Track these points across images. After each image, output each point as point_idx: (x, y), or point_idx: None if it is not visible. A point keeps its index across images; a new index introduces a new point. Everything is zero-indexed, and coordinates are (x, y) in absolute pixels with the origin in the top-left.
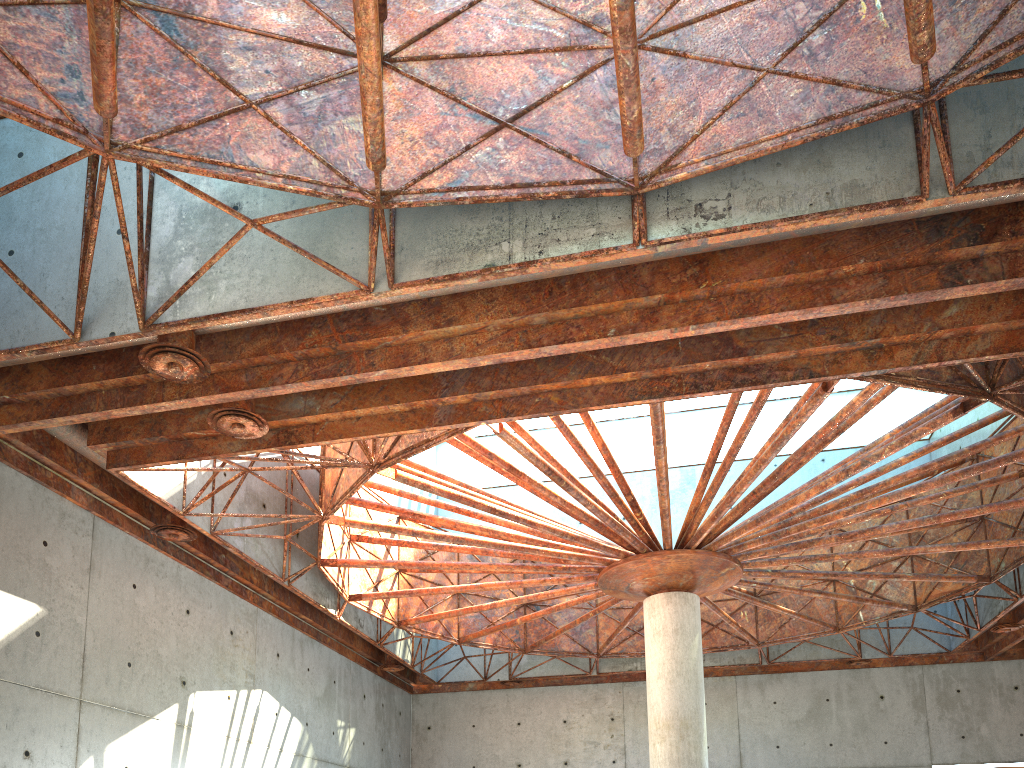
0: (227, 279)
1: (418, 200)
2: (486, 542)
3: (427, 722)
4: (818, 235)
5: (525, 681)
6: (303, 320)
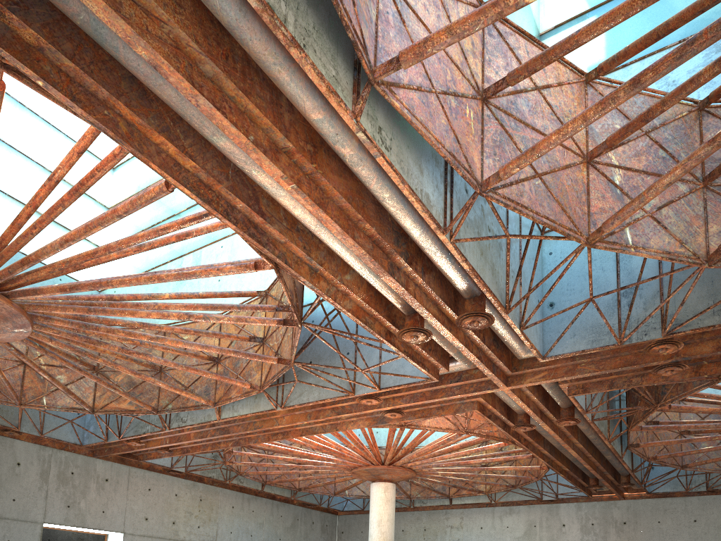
0: None
1: None
2: None
3: None
4: (362, 192)
5: None
6: None
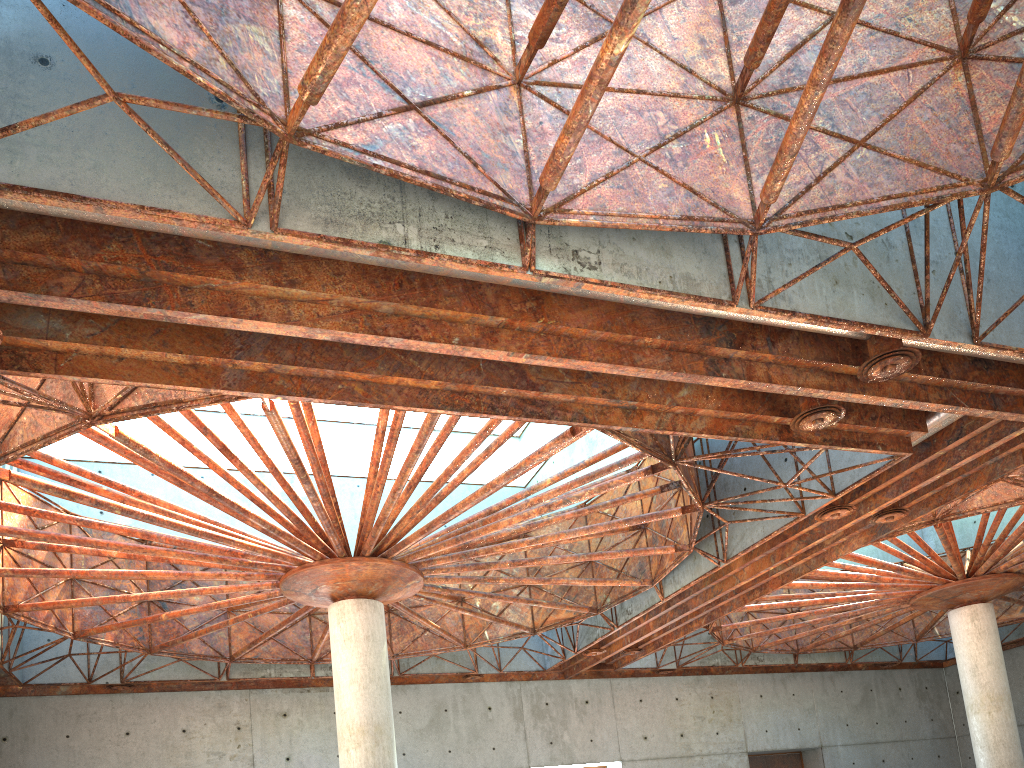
0: (39, 147)
1: (334, 150)
2: (180, 525)
3: (2, 732)
4: (627, 305)
5: (135, 685)
6: (98, 226)
